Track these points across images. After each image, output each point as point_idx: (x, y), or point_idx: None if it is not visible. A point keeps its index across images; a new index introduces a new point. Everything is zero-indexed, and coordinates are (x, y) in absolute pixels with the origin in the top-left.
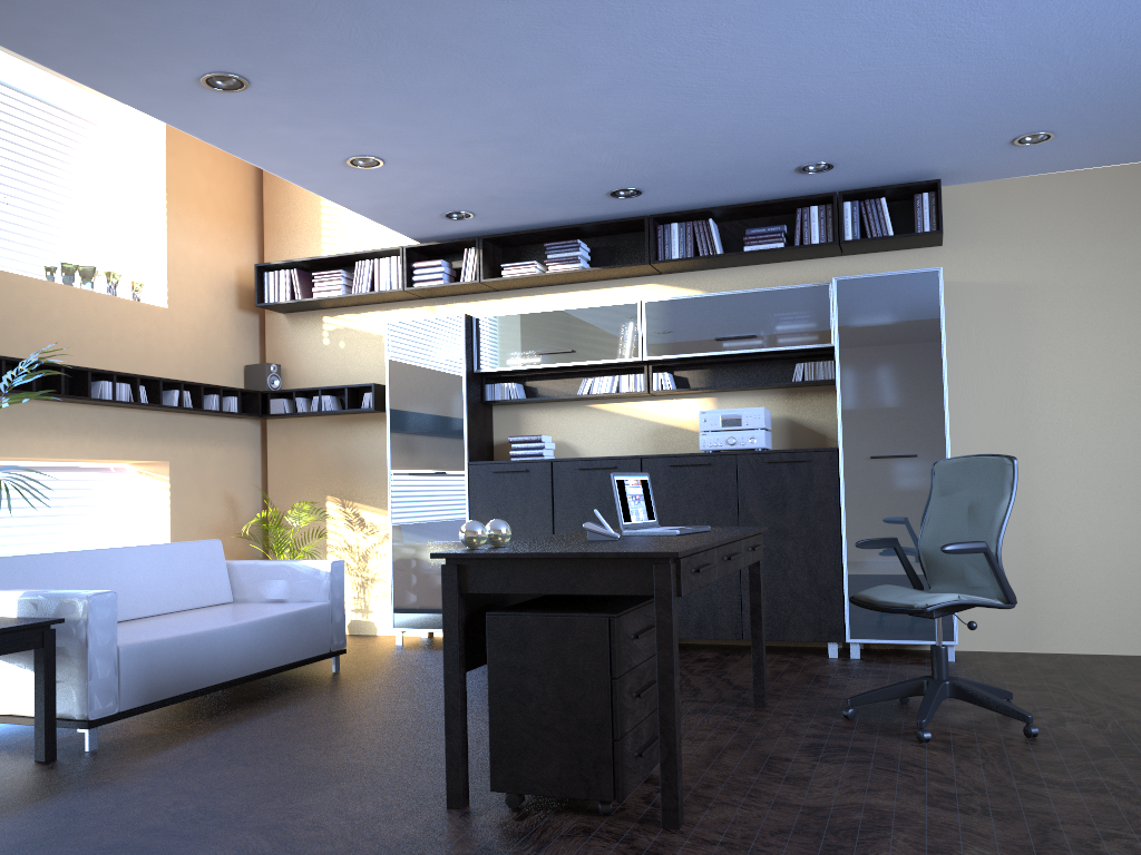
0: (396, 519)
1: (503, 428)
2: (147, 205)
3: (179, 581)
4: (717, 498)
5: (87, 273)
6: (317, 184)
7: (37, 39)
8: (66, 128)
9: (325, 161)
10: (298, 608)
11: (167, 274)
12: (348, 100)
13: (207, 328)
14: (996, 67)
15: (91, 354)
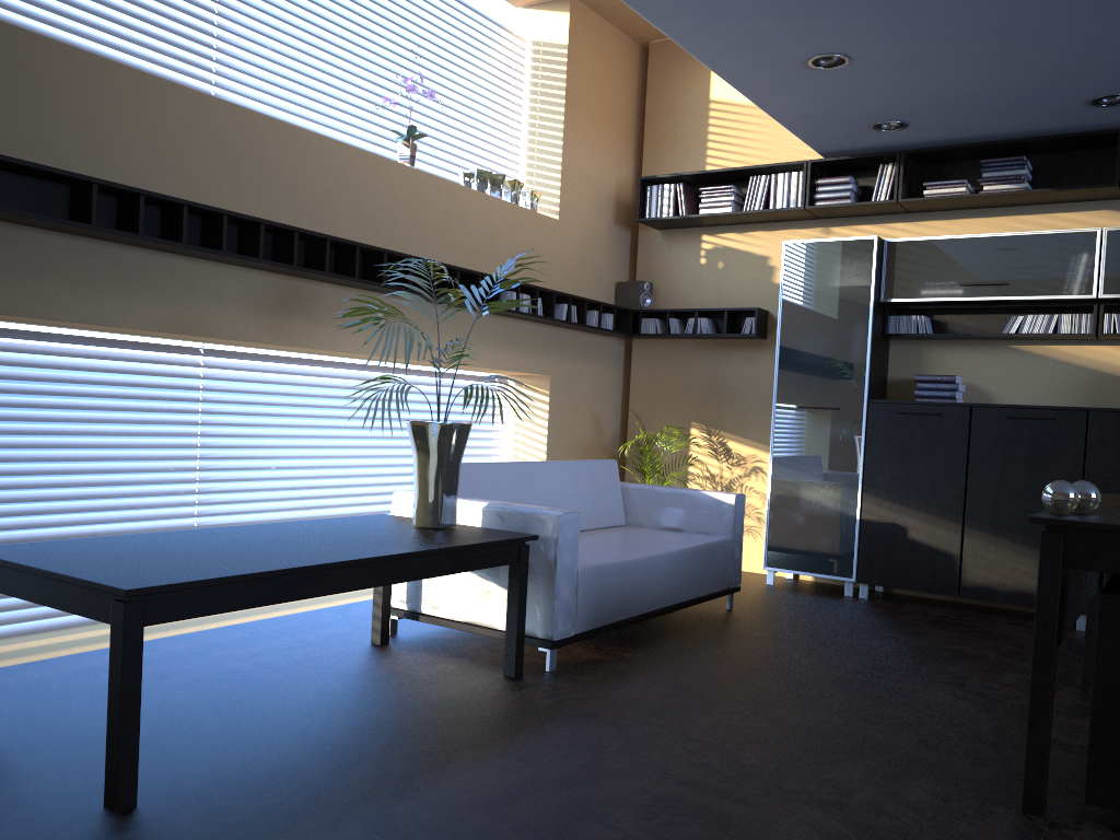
0: (777, 453)
1: (900, 364)
2: (544, 113)
3: (585, 500)
4: None
5: (496, 181)
6: (757, 87)
7: None
8: (480, 32)
9: (784, 61)
10: (706, 541)
11: (560, 185)
12: None
13: (588, 242)
14: None
15: (496, 263)
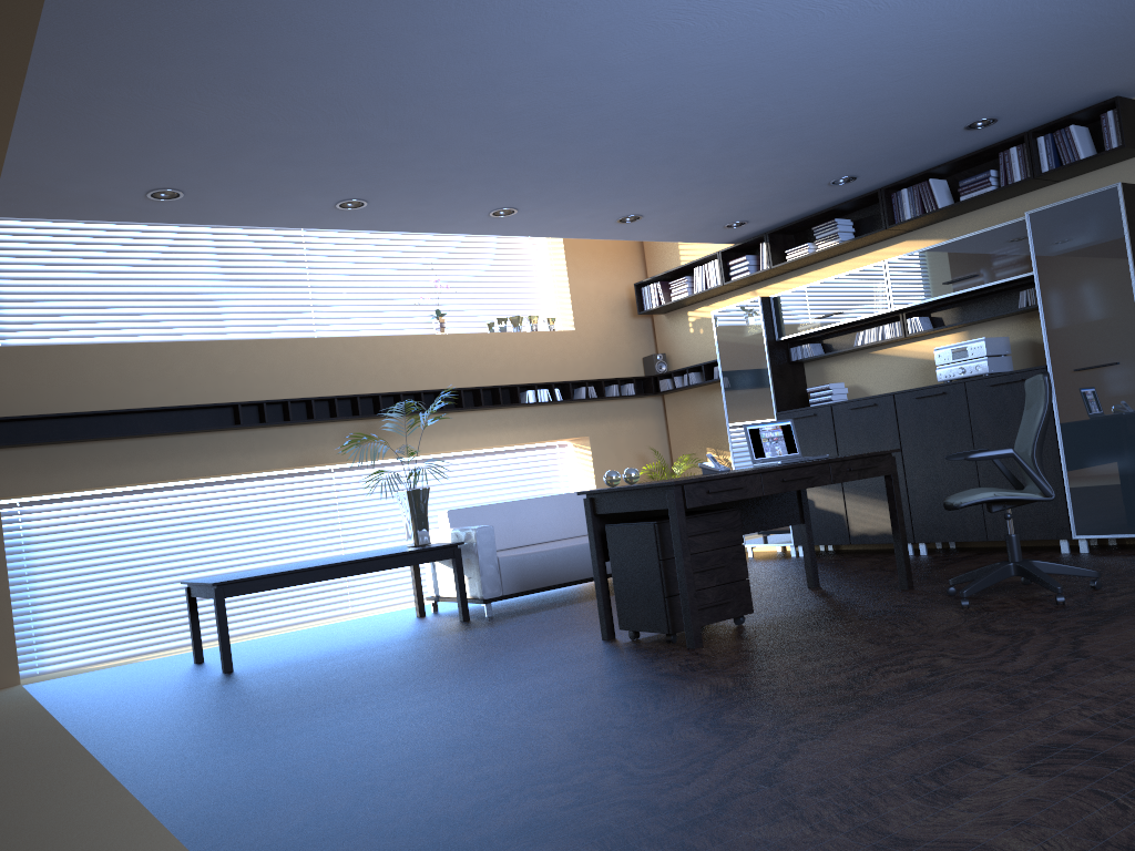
0: (736, 462)
1: (812, 380)
2: (555, 261)
3: (571, 518)
4: (953, 421)
5: (515, 320)
6: (616, 236)
7: (401, 225)
8: None
9: (606, 225)
10: None
11: (572, 306)
12: (577, 198)
13: (608, 337)
14: (1017, 38)
15: (523, 373)
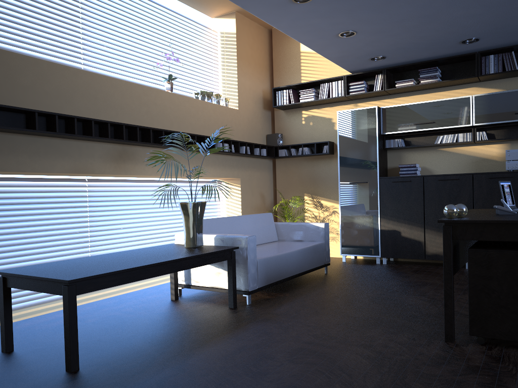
0: (342, 204)
1: (392, 161)
2: (228, 63)
3: (259, 231)
4: (515, 194)
5: (209, 95)
6: (318, 47)
7: None
8: (197, 30)
9: (328, 35)
10: (313, 244)
11: (238, 94)
12: (355, 2)
13: (252, 118)
14: None
15: (212, 131)
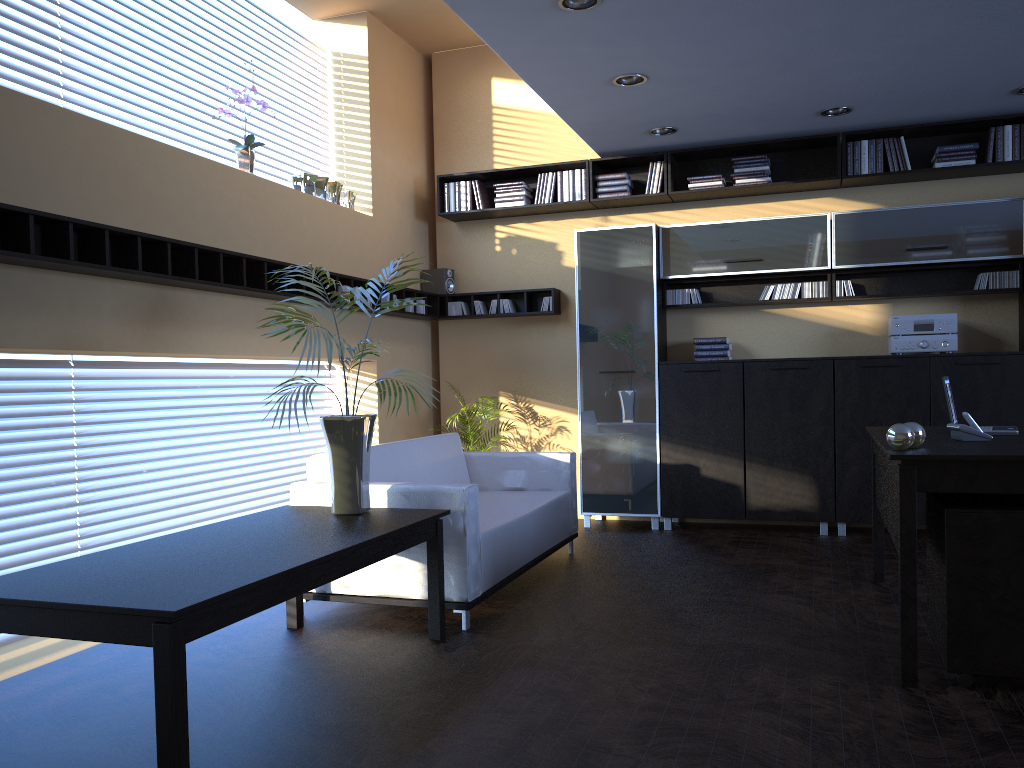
0: (585, 413)
1: (676, 330)
2: (350, 118)
3: (441, 472)
4: (908, 396)
5: (320, 183)
6: (563, 100)
7: None
8: (289, 44)
9: (593, 79)
10: (553, 496)
11: (371, 184)
12: (674, 20)
13: (397, 236)
14: None
15: (327, 260)
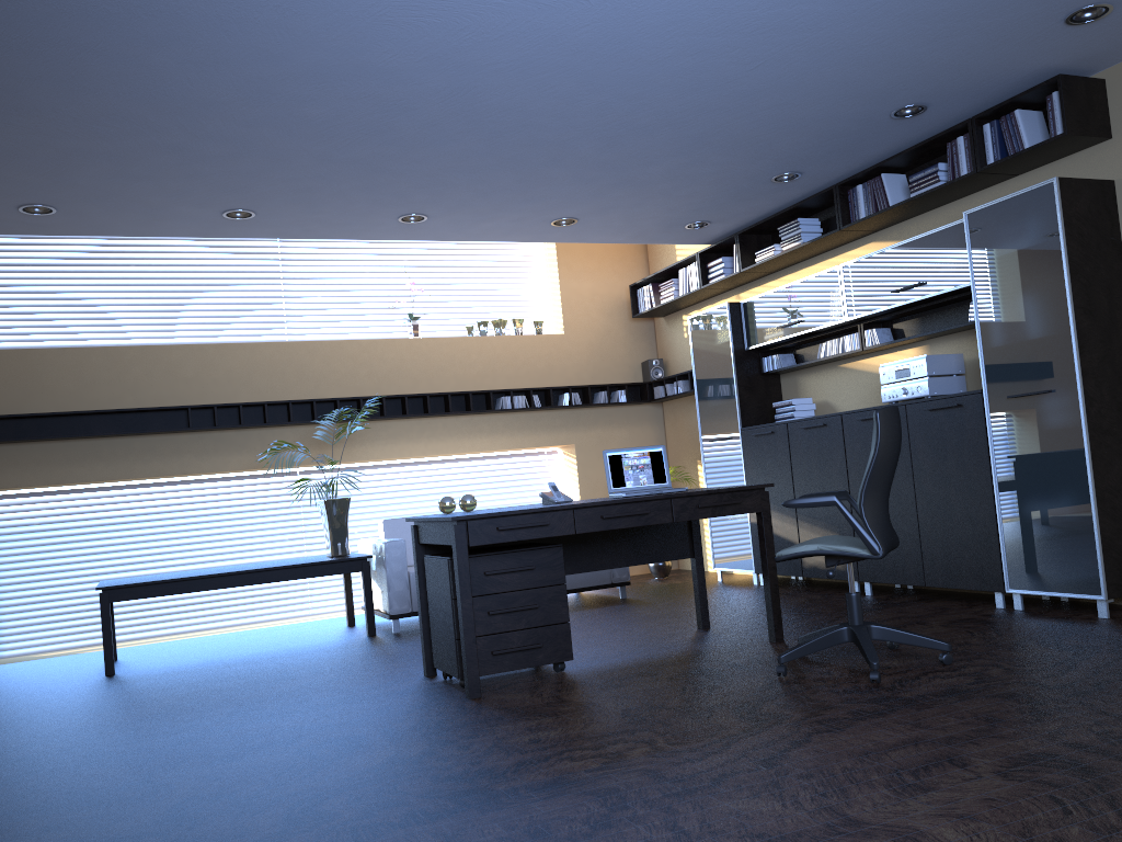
0: (707, 478)
1: (787, 393)
2: (550, 262)
3: None
4: None
5: (497, 324)
6: (566, 238)
7: (313, 232)
8: None
9: (543, 228)
10: None
11: (562, 309)
12: (483, 203)
13: (602, 341)
14: (868, 14)
15: (503, 378)
